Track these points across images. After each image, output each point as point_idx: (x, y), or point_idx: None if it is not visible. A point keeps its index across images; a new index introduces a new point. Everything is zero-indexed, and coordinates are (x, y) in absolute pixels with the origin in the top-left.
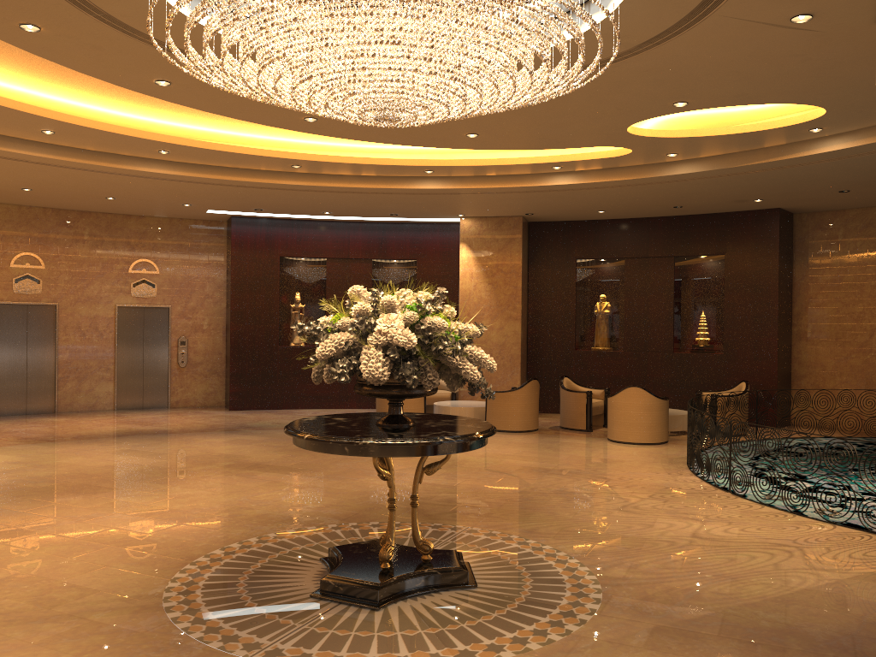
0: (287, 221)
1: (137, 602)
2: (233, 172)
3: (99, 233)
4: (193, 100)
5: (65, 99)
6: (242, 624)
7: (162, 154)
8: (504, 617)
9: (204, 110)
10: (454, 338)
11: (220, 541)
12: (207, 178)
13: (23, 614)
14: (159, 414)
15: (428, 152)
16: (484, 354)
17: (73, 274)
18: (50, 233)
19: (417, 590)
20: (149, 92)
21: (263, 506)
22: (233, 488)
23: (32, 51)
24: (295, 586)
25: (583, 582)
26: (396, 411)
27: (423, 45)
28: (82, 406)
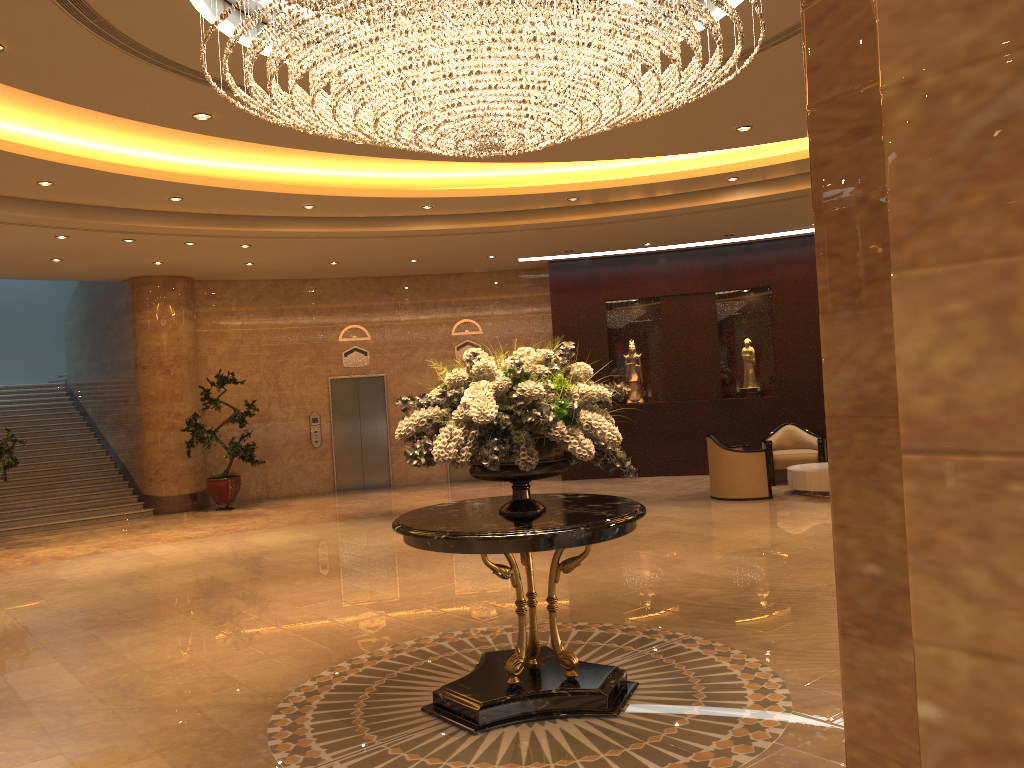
0: (610, 260)
1: (259, 700)
2: (510, 216)
3: (419, 297)
4: (404, 152)
5: (318, 171)
6: (326, 735)
7: (428, 209)
8: (611, 760)
9: (423, 160)
10: (547, 407)
11: (400, 636)
12: (482, 227)
13: (159, 703)
14: (486, 486)
15: (734, 155)
16: (605, 423)
17: (397, 342)
18: (373, 302)
19: (538, 714)
20: (357, 153)
21: (484, 597)
22: (474, 574)
23: (225, 137)
24: (420, 696)
25: (765, 723)
26: (518, 495)
27: (456, 59)
28: (416, 479)
